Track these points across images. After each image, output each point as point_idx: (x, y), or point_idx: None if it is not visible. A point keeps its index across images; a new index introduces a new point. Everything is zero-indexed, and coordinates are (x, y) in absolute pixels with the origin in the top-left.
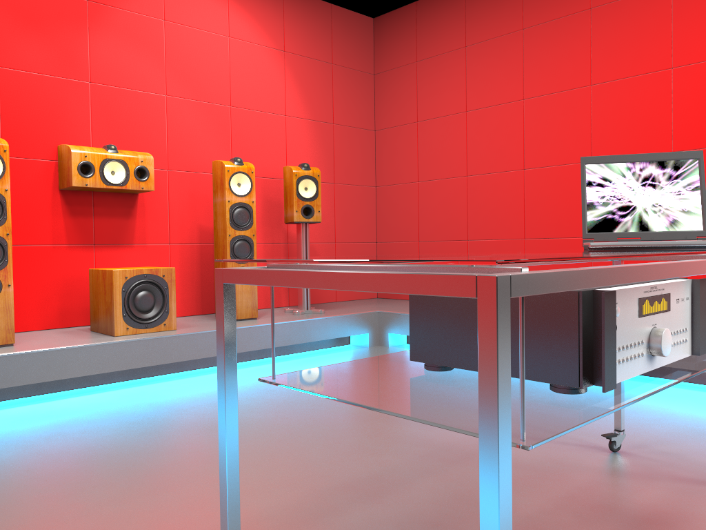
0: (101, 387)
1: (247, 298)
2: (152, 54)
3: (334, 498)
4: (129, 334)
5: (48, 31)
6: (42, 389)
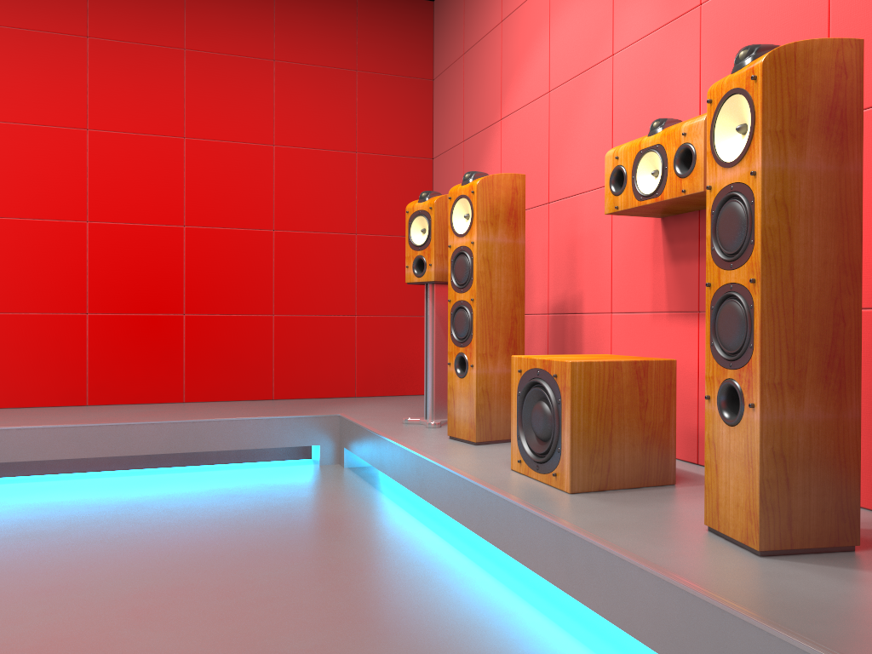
0: (486, 542)
1: (739, 479)
2: None
3: None
4: (522, 472)
5: None
6: None
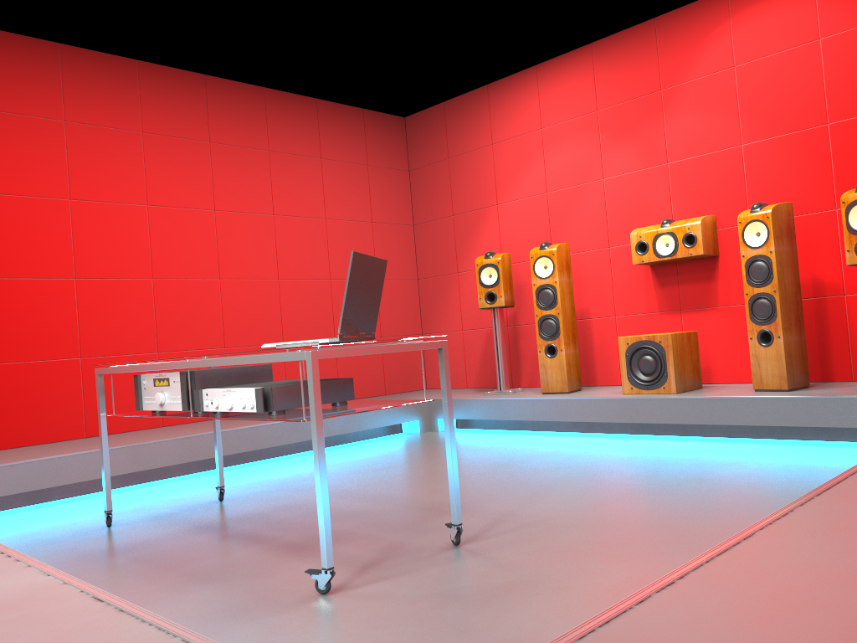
0: (609, 435)
1: (773, 366)
2: (723, 109)
3: (366, 496)
4: (633, 393)
5: (633, 134)
6: (578, 428)
